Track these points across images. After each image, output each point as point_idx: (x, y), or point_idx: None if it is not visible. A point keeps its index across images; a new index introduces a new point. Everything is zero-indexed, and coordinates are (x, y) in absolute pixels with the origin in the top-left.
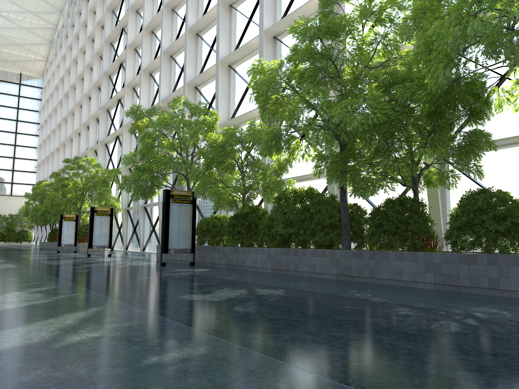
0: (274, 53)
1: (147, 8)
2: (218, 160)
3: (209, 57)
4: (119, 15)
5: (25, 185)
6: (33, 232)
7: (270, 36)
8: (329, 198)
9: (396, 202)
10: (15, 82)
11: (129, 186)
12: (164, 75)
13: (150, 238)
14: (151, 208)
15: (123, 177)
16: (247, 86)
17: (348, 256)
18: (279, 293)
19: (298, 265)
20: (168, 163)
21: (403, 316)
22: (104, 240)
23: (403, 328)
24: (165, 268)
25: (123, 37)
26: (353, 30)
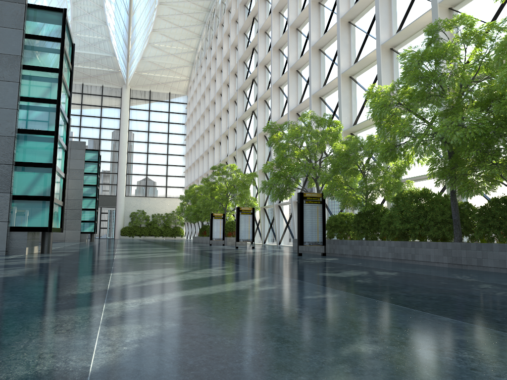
0: (391, 63)
1: (274, 29)
2: (343, 167)
3: (331, 70)
4: (249, 37)
5: (176, 188)
6: (184, 228)
7: (387, 48)
8: (442, 197)
9: (500, 201)
10: (165, 100)
11: (268, 190)
12: (291, 88)
13: (284, 233)
14: (285, 206)
15: (263, 182)
16: None
17: (458, 247)
18: (393, 274)
19: (415, 255)
20: (300, 169)
21: (482, 288)
22: (248, 235)
23: (473, 293)
24: (302, 257)
25: (254, 55)
26: (453, 56)
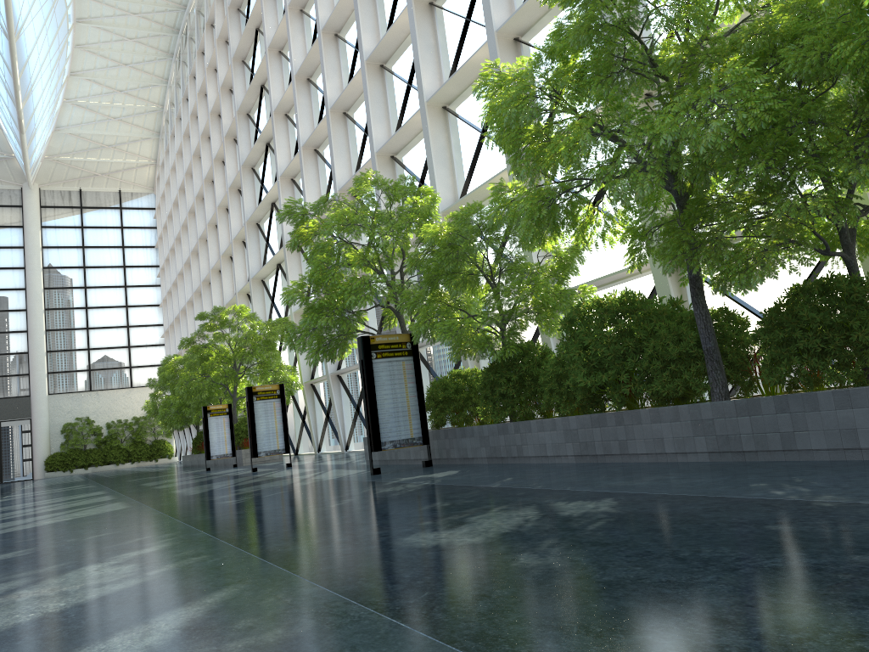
0: None
1: (294, 42)
2: (447, 270)
3: (408, 102)
4: (253, 66)
5: (151, 368)
6: (173, 441)
7: (508, 39)
8: (668, 305)
9: (815, 291)
10: (113, 206)
11: (301, 342)
12: (338, 148)
13: (354, 427)
14: (349, 375)
15: (290, 326)
16: (480, 137)
17: (730, 412)
18: (605, 507)
19: (627, 442)
20: (361, 290)
21: None
22: (276, 440)
23: None
24: (379, 478)
25: (264, 99)
26: None
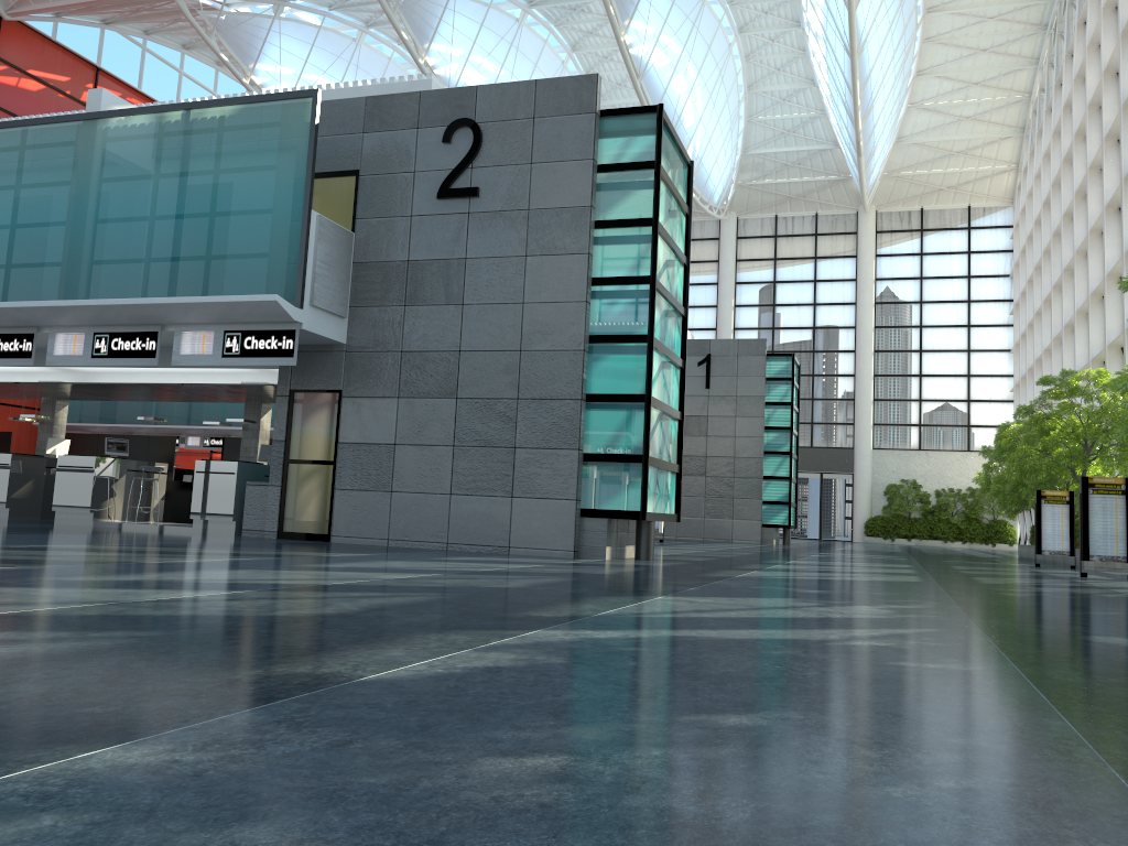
0: None
1: None
2: None
3: None
4: None
5: (994, 429)
6: (1016, 524)
7: None
8: None
9: None
10: (959, 226)
11: None
12: None
13: None
14: None
15: (1127, 415)
16: None
17: None
18: None
19: None
20: None
21: None
22: (1115, 545)
23: None
24: None
25: None
26: None
